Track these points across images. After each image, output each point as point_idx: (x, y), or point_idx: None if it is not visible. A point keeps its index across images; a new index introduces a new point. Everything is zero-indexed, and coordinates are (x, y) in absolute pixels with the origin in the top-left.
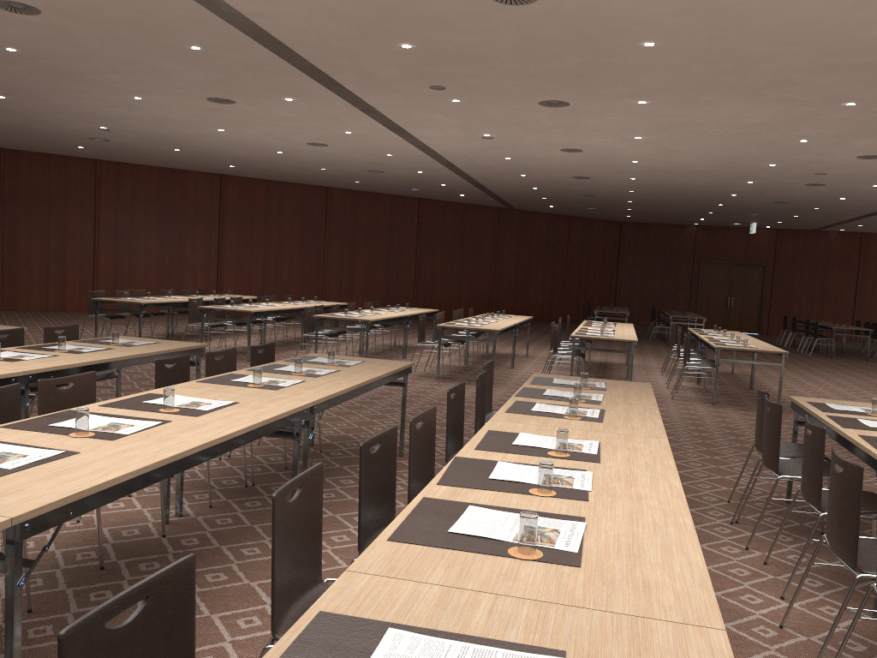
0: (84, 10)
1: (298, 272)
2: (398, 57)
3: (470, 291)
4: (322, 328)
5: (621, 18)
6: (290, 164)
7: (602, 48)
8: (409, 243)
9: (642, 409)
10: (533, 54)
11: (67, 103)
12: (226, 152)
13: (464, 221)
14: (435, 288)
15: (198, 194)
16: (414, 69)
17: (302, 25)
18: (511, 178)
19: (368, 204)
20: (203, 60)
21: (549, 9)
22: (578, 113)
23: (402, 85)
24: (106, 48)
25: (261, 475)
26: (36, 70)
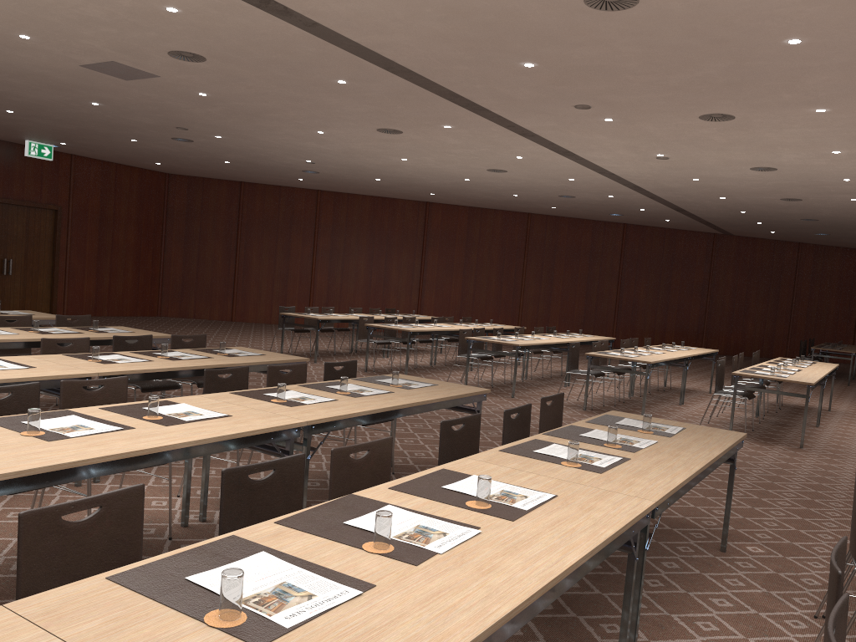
0: (236, 54)
1: (495, 295)
2: (527, 77)
3: (677, 321)
4: (473, 350)
5: (745, 13)
6: (482, 190)
7: (740, 50)
8: (611, 269)
9: (683, 462)
10: (665, 63)
11: (268, 139)
12: (420, 181)
13: (673, 247)
14: (637, 316)
15: (404, 221)
16: (549, 89)
17: (420, 51)
18: (711, 201)
19: (569, 229)
20: (354, 93)
21: (657, 12)
22: (750, 127)
23: (546, 106)
24: (271, 87)
25: (315, 490)
26: (230, 111)
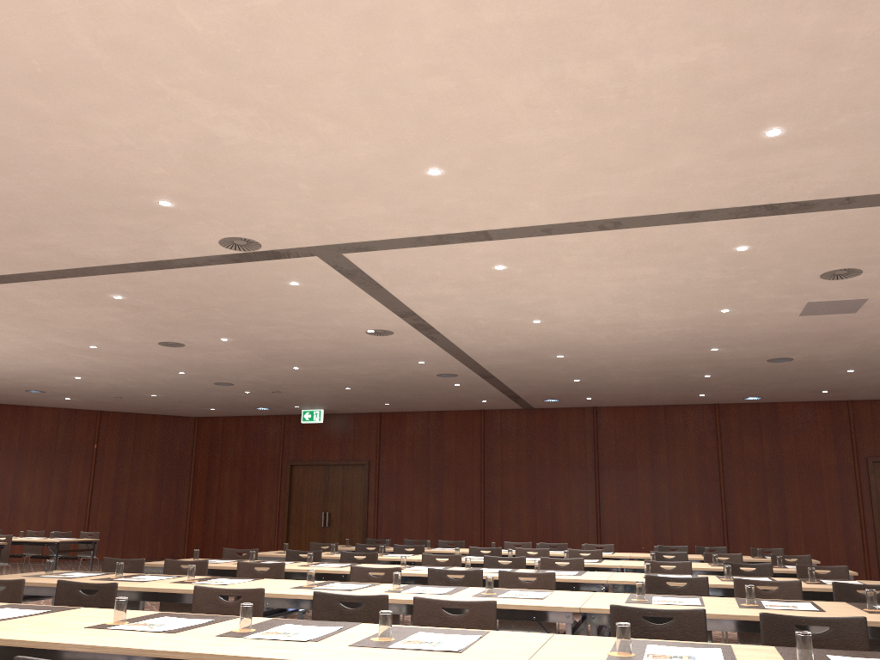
0: (867, 253)
1: None
2: None
3: None
4: None
5: None
6: None
7: None
8: None
9: None
10: None
11: None
12: None
13: None
14: None
15: None
16: None
17: None
18: None
19: None
20: None
21: None
22: None
23: None
24: None
25: None
26: None
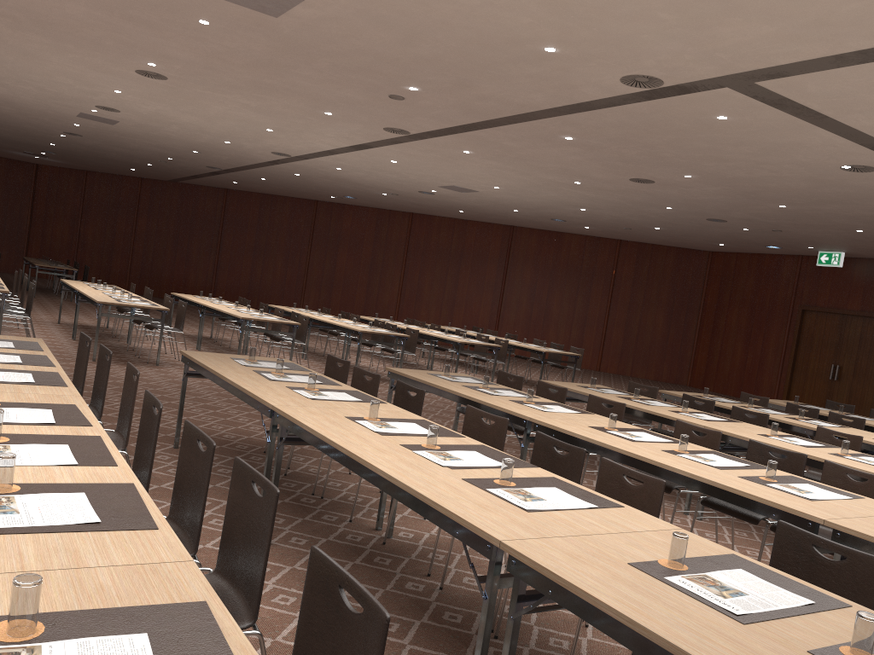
0: None
1: None
2: None
3: None
4: None
5: None
6: None
7: None
8: None
9: None
10: None
11: None
12: None
13: None
14: None
15: None
16: None
17: None
18: None
19: None
20: None
21: None
22: None
23: None
24: None
25: None
26: None
